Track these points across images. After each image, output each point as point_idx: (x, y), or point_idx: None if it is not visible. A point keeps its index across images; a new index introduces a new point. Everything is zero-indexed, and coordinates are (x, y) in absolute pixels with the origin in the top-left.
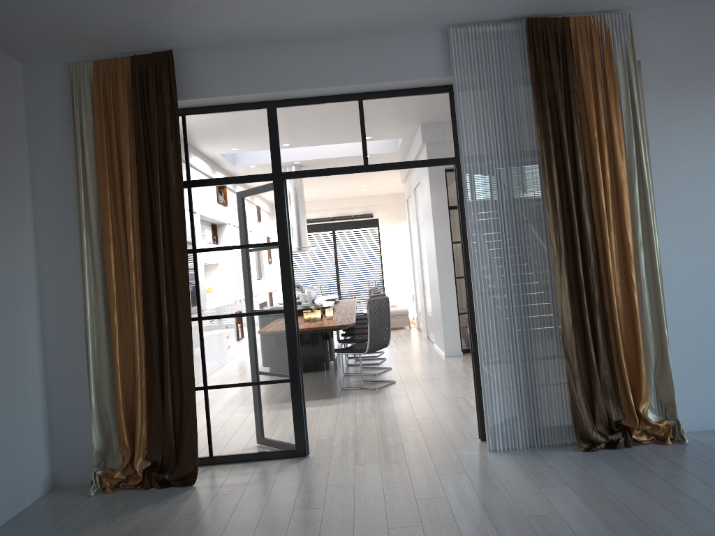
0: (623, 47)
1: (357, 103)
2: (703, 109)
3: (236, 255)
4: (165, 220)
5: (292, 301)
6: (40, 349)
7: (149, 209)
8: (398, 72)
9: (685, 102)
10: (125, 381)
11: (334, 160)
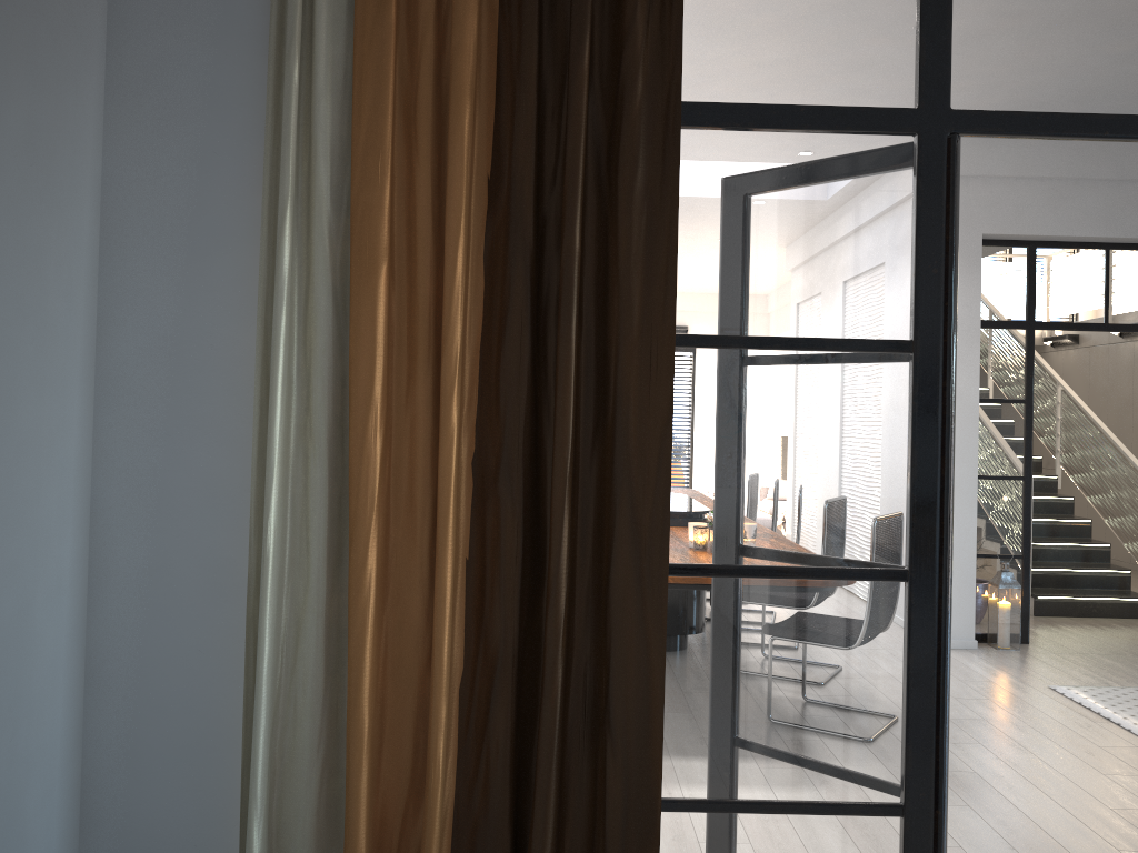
0: None
1: None
2: None
3: (767, 371)
4: (587, 213)
5: (944, 547)
6: (78, 627)
7: (533, 165)
8: None
9: None
10: (380, 786)
11: (1125, 92)
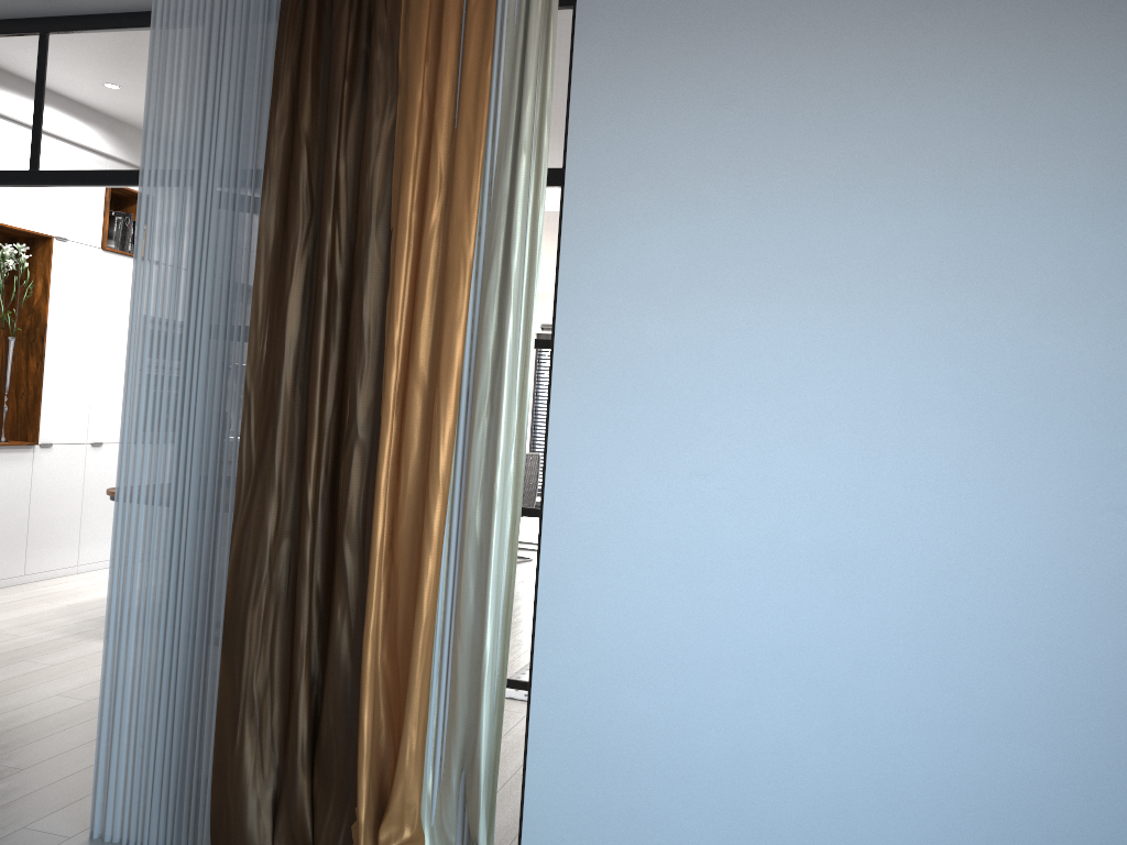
0: None
1: (37, 40)
2: (720, 92)
3: None
4: None
5: None
6: None
7: None
8: None
9: (675, 70)
10: None
11: None
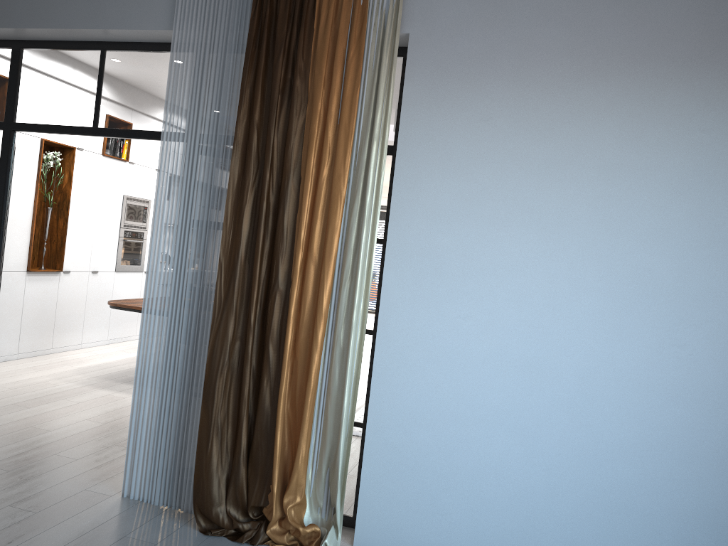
0: (383, 13)
1: (99, 54)
2: (482, 113)
3: None
4: None
5: None
6: None
7: None
8: (122, 19)
9: (458, 100)
10: None
11: (65, 117)
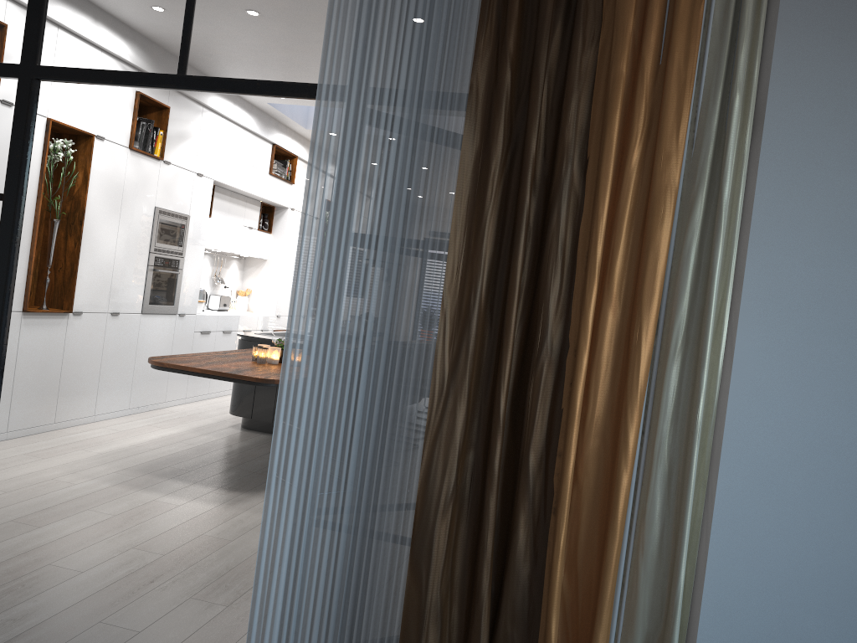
0: None
1: None
2: None
3: None
4: None
5: (2, 310)
6: None
7: None
8: None
9: None
10: None
11: (128, 58)
